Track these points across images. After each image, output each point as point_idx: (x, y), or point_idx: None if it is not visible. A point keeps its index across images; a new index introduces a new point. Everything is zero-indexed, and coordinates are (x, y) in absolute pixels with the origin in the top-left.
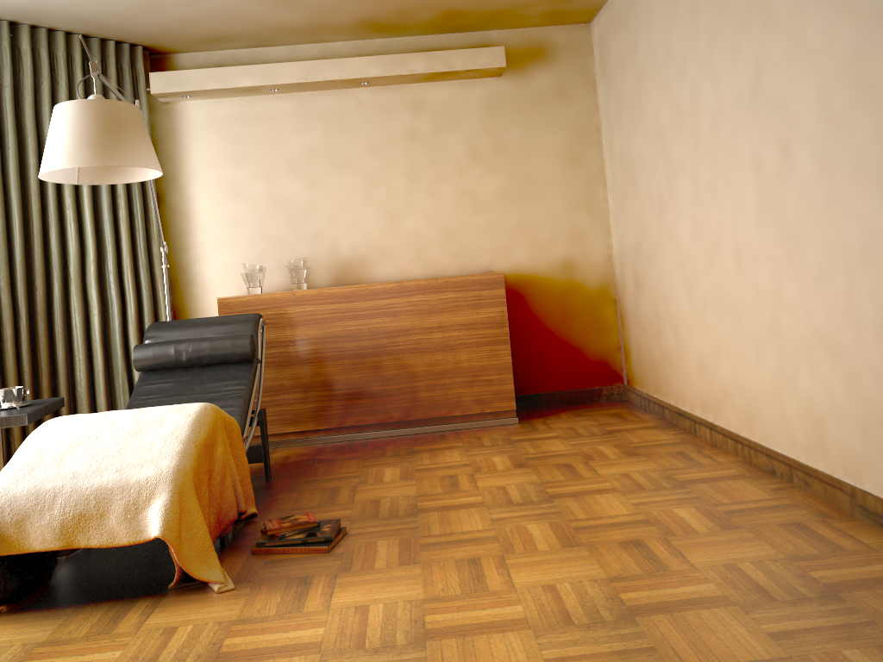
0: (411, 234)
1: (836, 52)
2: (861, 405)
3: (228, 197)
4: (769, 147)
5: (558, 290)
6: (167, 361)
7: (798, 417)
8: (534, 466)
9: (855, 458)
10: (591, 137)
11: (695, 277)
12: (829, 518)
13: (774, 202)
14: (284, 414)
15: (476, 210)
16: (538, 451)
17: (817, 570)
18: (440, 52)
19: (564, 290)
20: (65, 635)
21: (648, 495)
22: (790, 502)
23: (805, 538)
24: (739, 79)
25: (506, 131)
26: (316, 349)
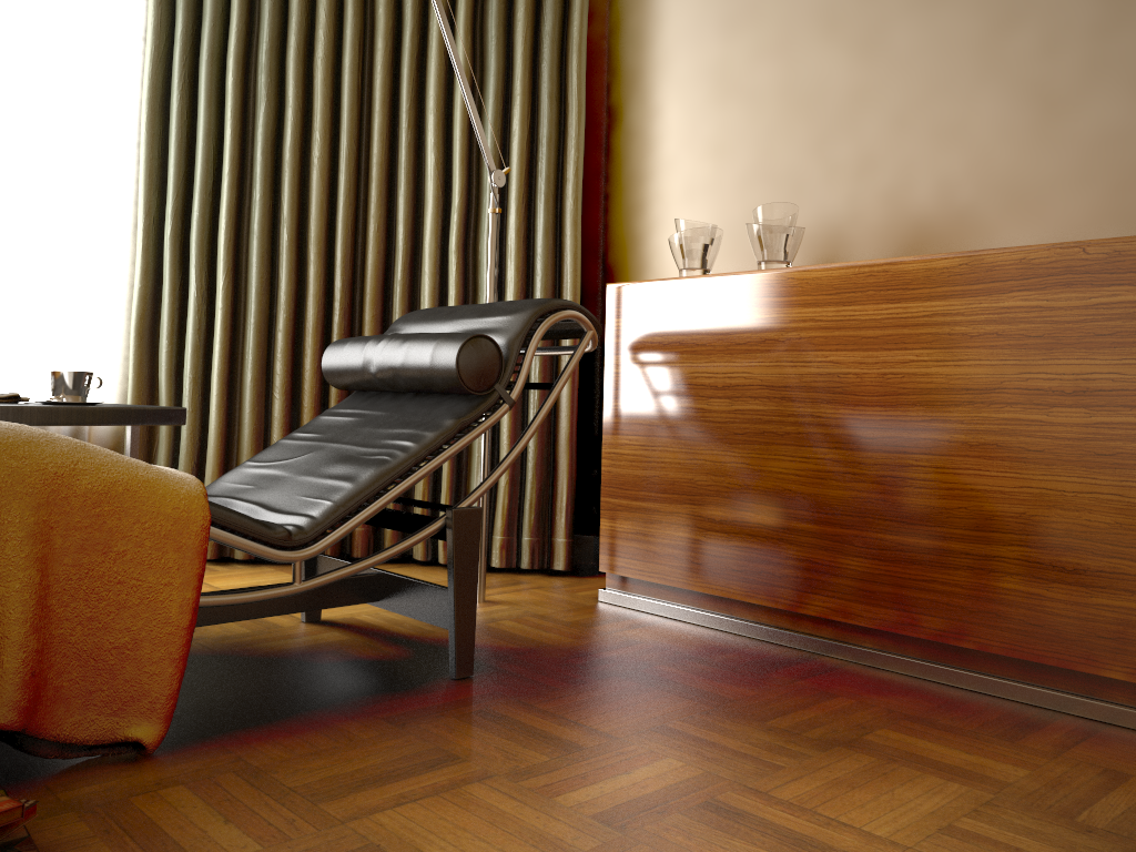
0: (1100, 142)
1: None
2: None
3: (712, 100)
4: None
5: None
6: (355, 373)
7: None
8: None
9: None
10: None
11: None
12: None
13: None
14: (691, 548)
15: None
16: None
17: None
18: None
19: None
20: None
21: None
22: None
23: None
24: None
25: None
26: (762, 413)
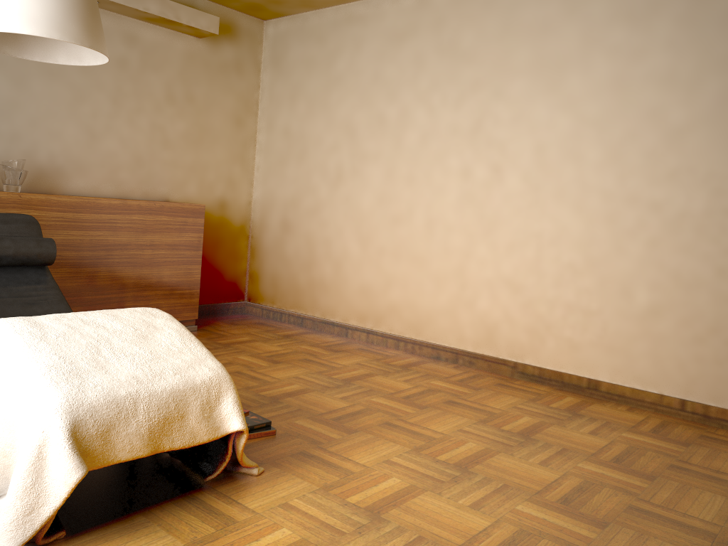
0: (108, 154)
1: (556, 130)
2: (533, 318)
3: None
4: (481, 166)
5: (213, 223)
6: None
7: (472, 325)
8: (286, 362)
9: (521, 346)
10: (252, 108)
11: (373, 232)
12: (506, 380)
13: (478, 198)
14: None
15: (164, 145)
16: (263, 351)
17: (550, 404)
18: (172, 2)
19: (217, 224)
20: (196, 534)
21: (399, 375)
22: (475, 373)
23: (517, 390)
24: (459, 119)
25: (197, 85)
26: None
